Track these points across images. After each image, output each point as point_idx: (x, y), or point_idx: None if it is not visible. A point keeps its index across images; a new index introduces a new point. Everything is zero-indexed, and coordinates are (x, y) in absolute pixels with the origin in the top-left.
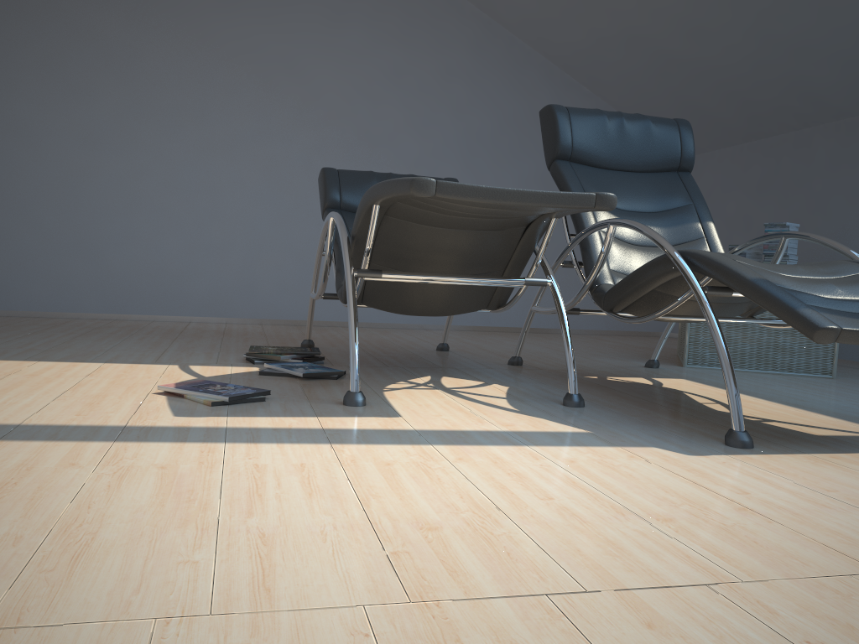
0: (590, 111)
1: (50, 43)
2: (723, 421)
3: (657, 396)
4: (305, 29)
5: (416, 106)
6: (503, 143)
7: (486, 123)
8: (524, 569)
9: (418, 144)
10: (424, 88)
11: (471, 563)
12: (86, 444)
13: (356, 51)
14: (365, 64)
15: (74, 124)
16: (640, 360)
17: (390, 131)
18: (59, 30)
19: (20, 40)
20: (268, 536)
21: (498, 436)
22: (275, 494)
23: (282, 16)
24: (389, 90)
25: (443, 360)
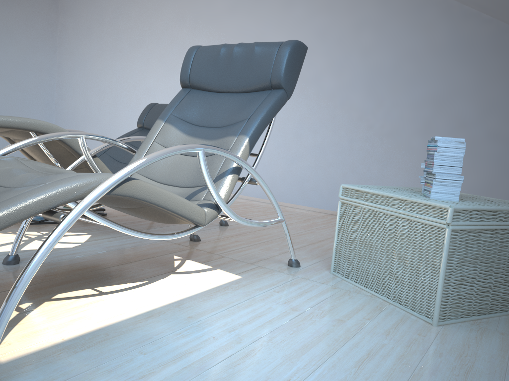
0: (213, 47)
1: (162, 48)
2: None
3: (107, 276)
4: (270, 15)
5: (335, 54)
6: (401, 73)
7: (387, 59)
8: None
9: (334, 81)
10: (341, 39)
11: None
12: None
13: (298, 22)
14: (303, 30)
15: (168, 87)
16: (330, 261)
17: (316, 73)
18: (165, 41)
19: (153, 49)
20: None
21: None
22: None
23: (258, 9)
24: (317, 45)
25: (173, 229)
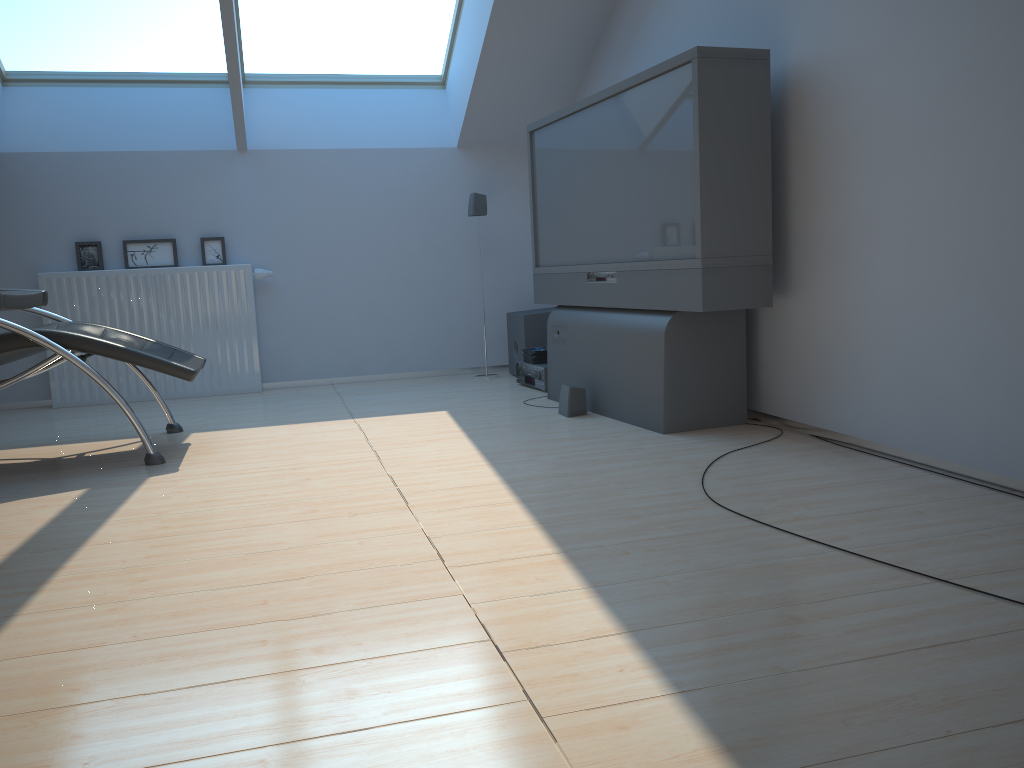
0: None
1: None
2: (74, 462)
3: None
4: None
5: None
6: None
7: None
8: (373, 496)
9: None
10: None
11: (365, 503)
12: (23, 622)
13: None
14: None
15: None
16: None
17: None
18: None
19: None
20: (322, 535)
21: (87, 507)
22: (236, 543)
23: None
24: None
25: None
